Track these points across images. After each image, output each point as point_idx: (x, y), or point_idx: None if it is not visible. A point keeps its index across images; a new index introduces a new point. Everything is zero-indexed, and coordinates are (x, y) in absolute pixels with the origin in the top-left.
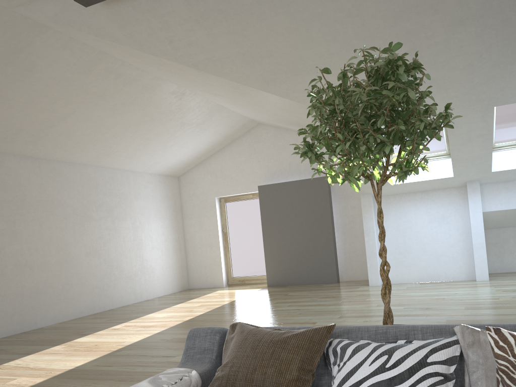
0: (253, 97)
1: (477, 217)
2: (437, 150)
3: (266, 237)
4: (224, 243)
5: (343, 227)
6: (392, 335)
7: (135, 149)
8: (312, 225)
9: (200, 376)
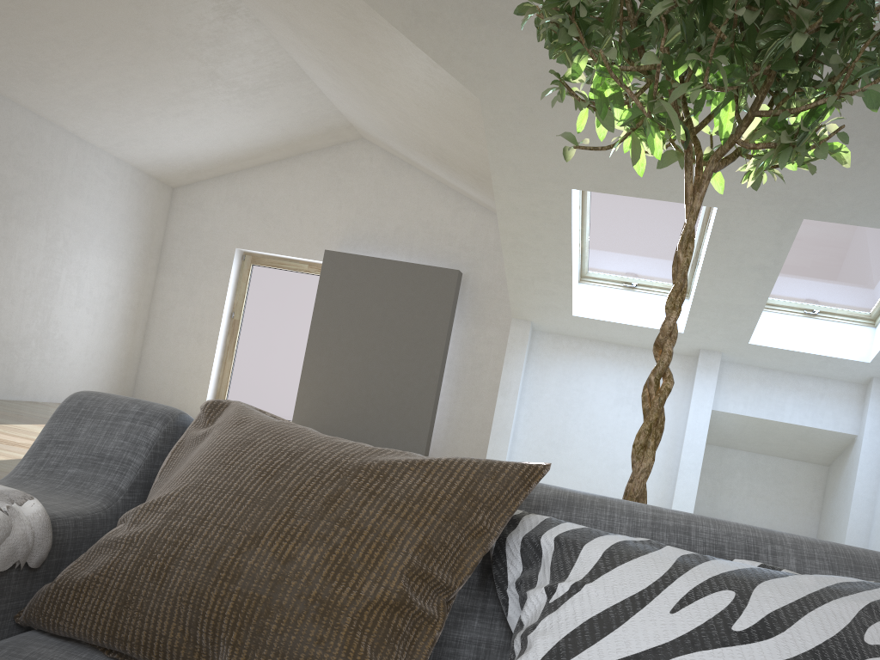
0: (376, 51)
1: (701, 417)
2: (670, 278)
3: (314, 349)
4: (229, 339)
5: (460, 372)
6: (705, 543)
7: (98, 91)
8: (405, 351)
9: (55, 527)
